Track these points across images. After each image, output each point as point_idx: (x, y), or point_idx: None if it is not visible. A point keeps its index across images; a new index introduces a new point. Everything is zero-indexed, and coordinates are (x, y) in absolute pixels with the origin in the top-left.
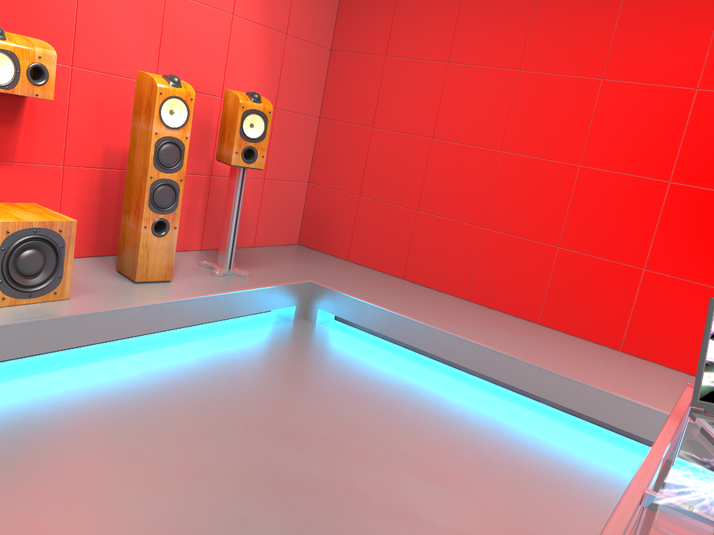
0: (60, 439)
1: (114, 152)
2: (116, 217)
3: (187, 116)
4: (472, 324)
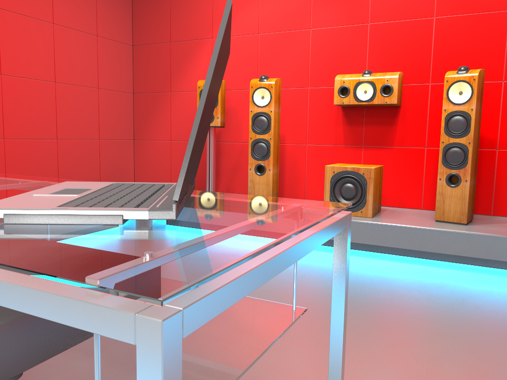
0: None
1: None
2: None
3: (471, 93)
4: None
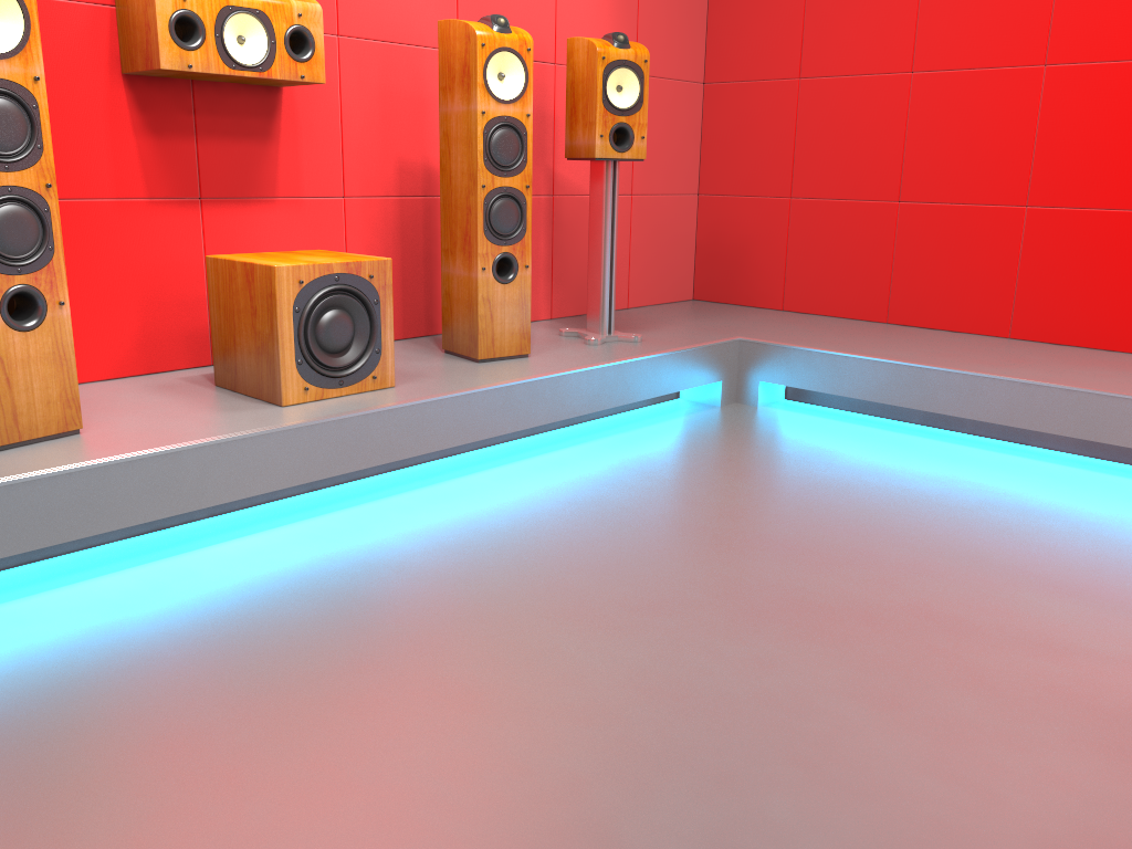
0: (439, 576)
1: (412, 170)
2: (425, 274)
3: (524, 80)
4: (1040, 366)
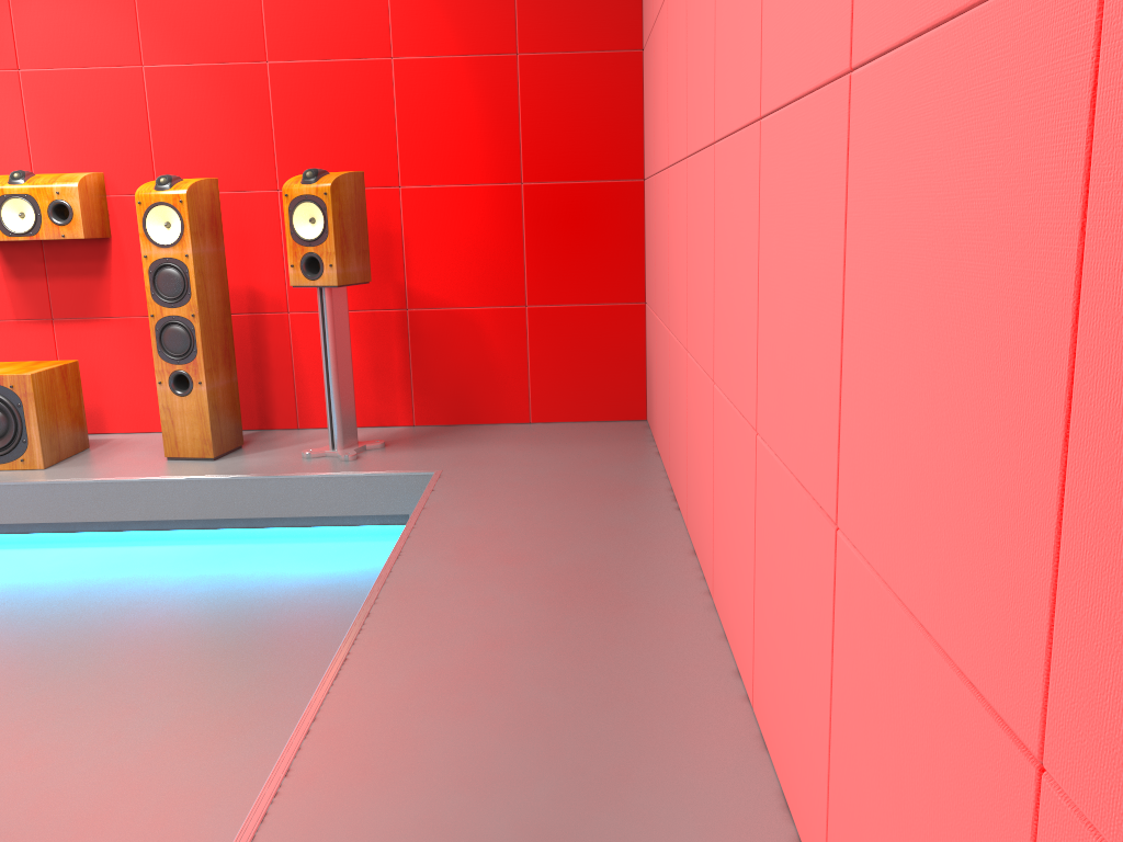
0: None
1: (236, 292)
2: (256, 378)
3: (181, 226)
4: (496, 571)
